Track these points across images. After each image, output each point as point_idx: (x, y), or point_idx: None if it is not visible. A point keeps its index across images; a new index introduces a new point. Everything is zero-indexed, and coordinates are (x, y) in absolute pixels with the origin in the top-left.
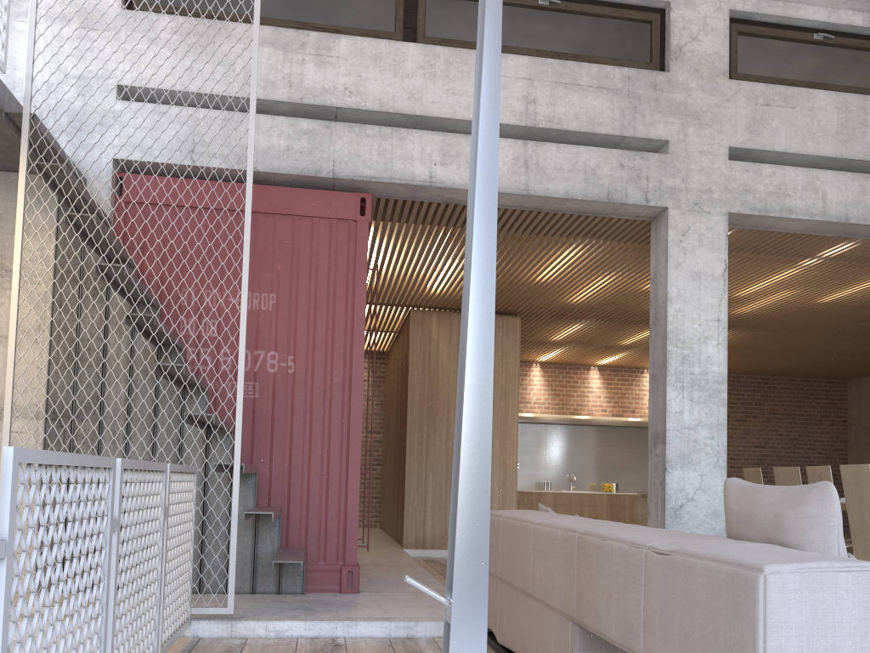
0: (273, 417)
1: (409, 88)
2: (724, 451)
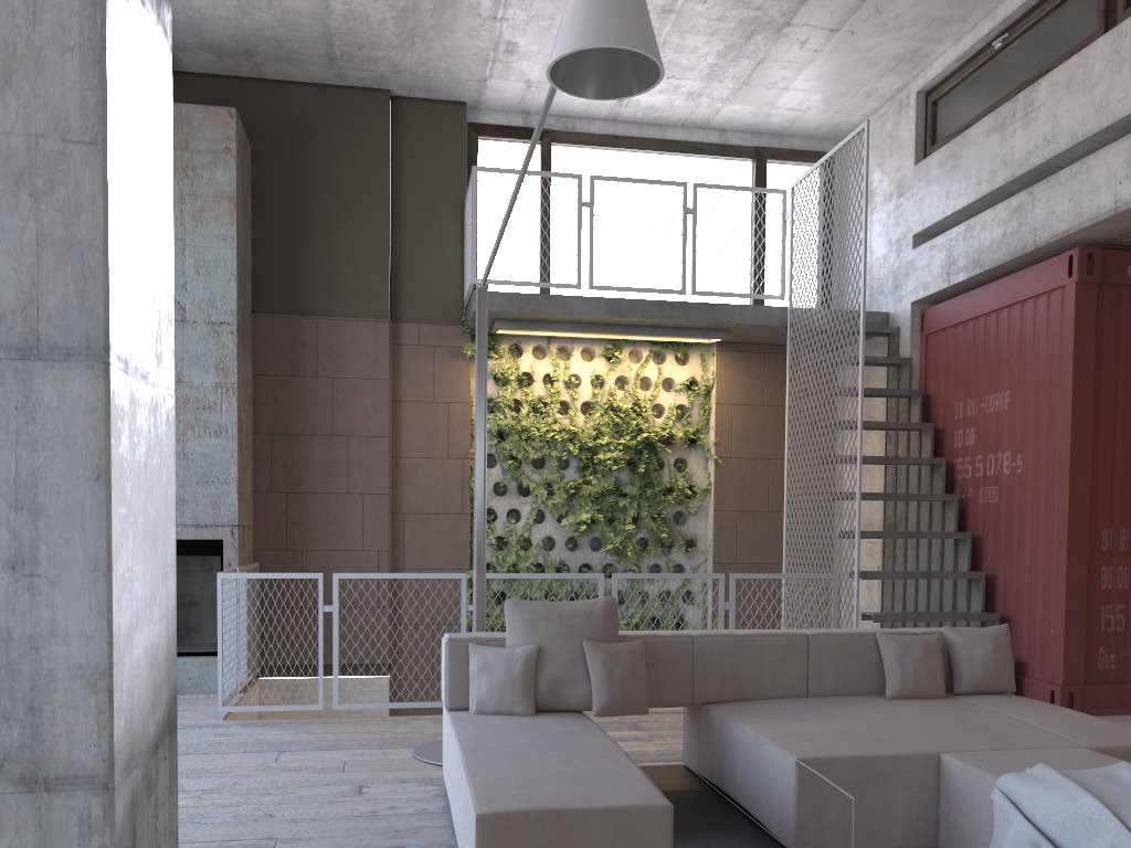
0: (1007, 521)
1: (1096, 100)
2: None
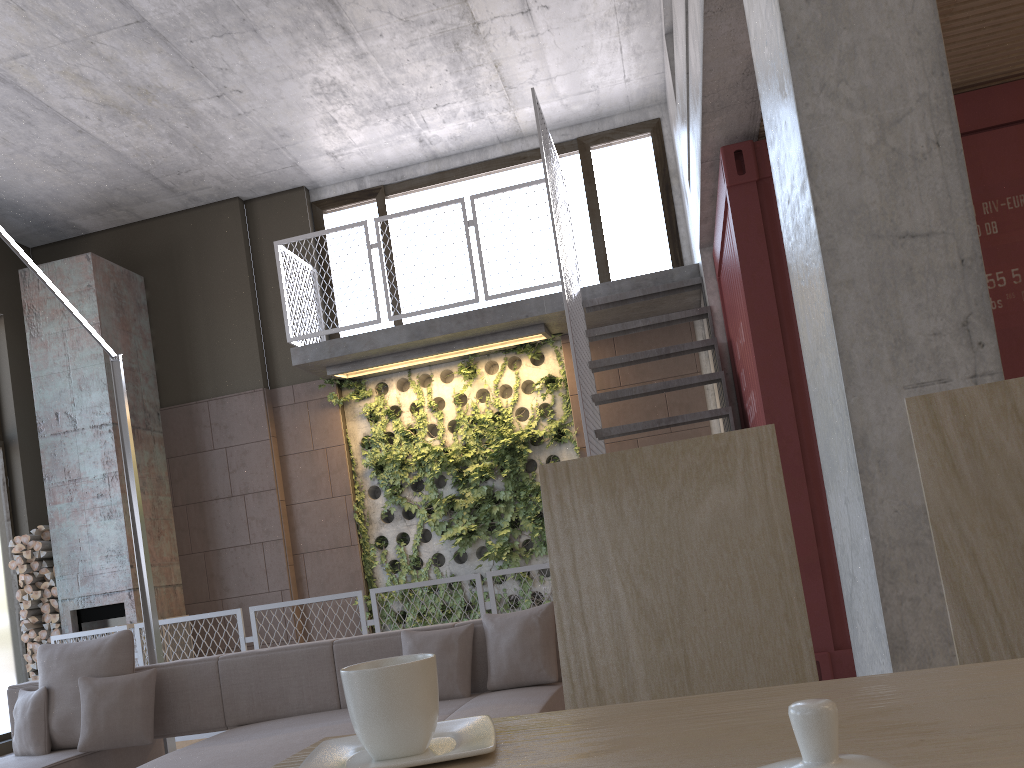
0: None
1: None
2: (846, 415)
